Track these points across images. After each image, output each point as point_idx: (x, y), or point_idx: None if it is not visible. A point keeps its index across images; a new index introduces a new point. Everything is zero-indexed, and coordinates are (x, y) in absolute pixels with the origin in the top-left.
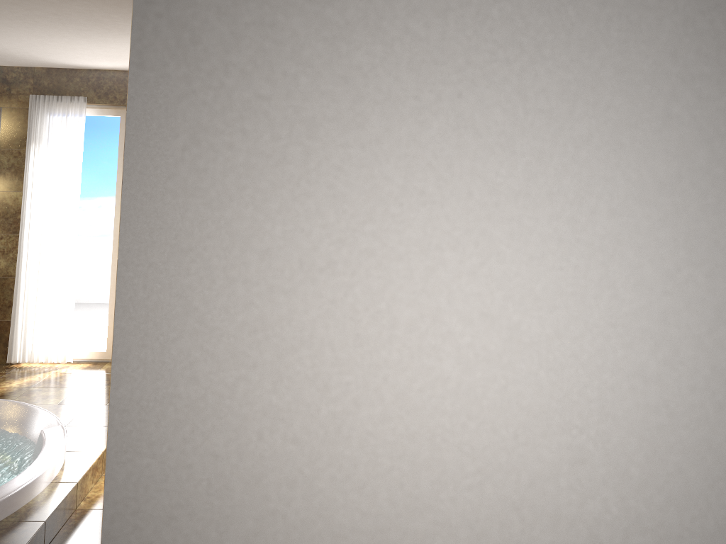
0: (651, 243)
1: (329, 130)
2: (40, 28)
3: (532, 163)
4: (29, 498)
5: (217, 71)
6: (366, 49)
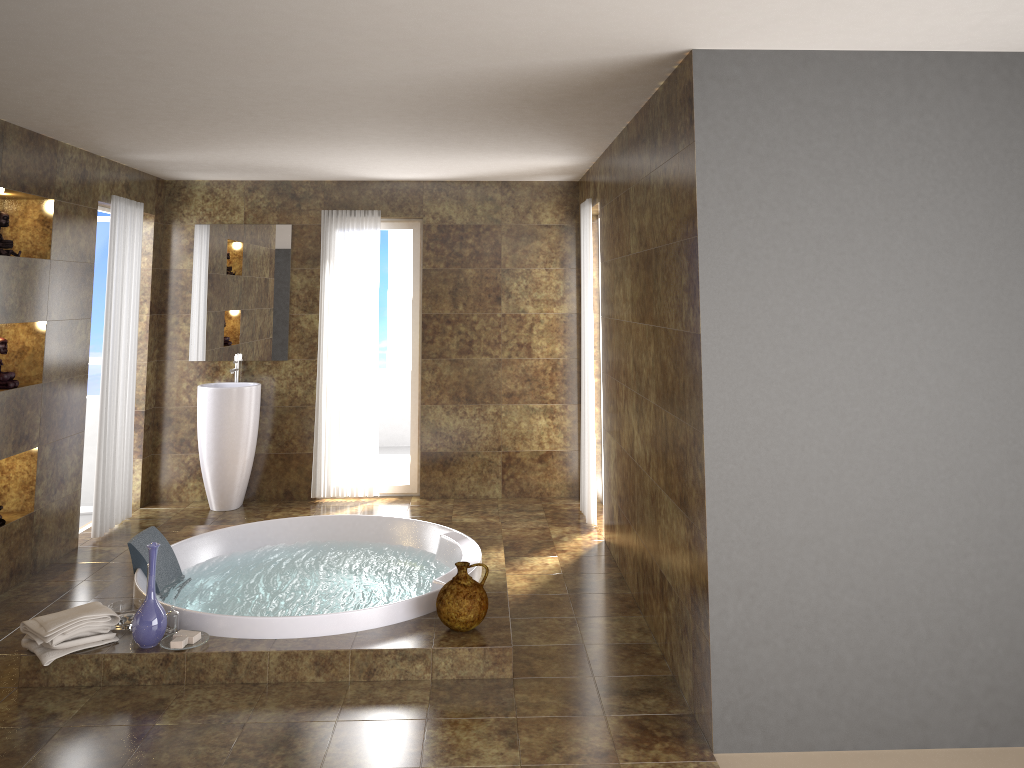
0: None
1: (830, 244)
2: (399, 149)
3: (967, 261)
4: (478, 578)
5: (754, 207)
6: (850, 188)
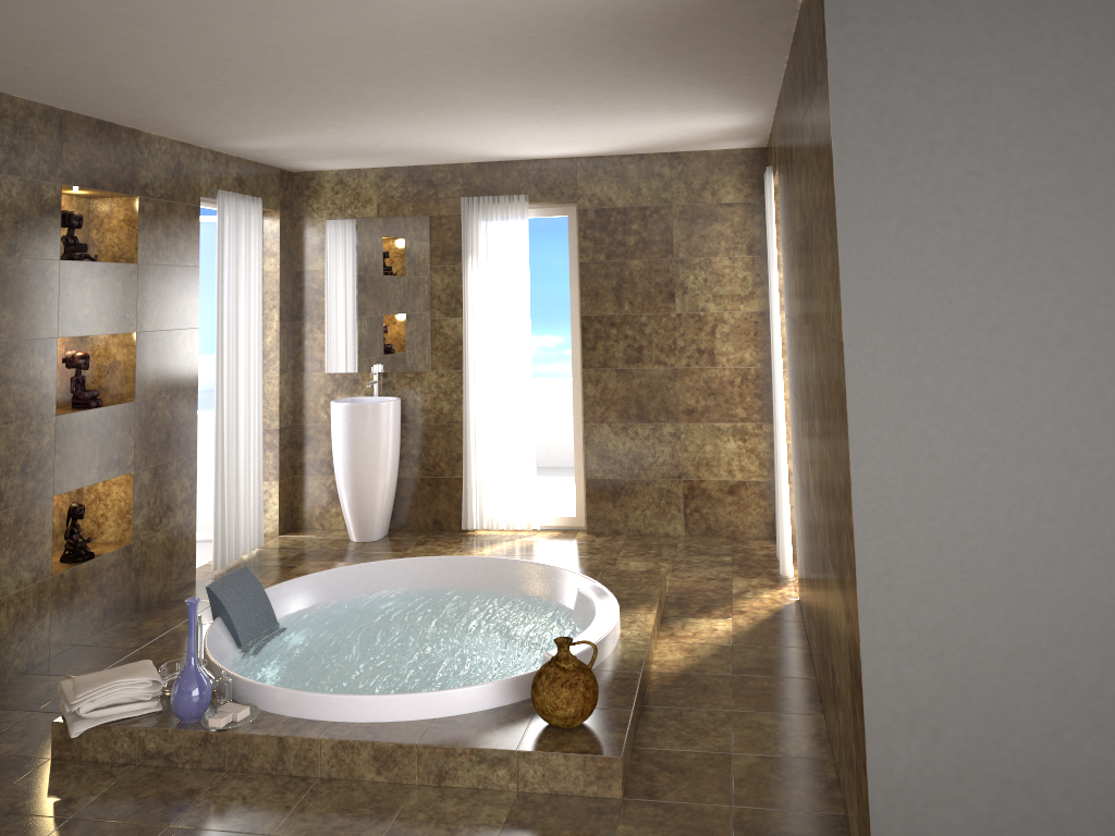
0: None
1: (1048, 201)
2: (518, 117)
3: None
4: (608, 650)
5: (922, 152)
6: (1080, 114)
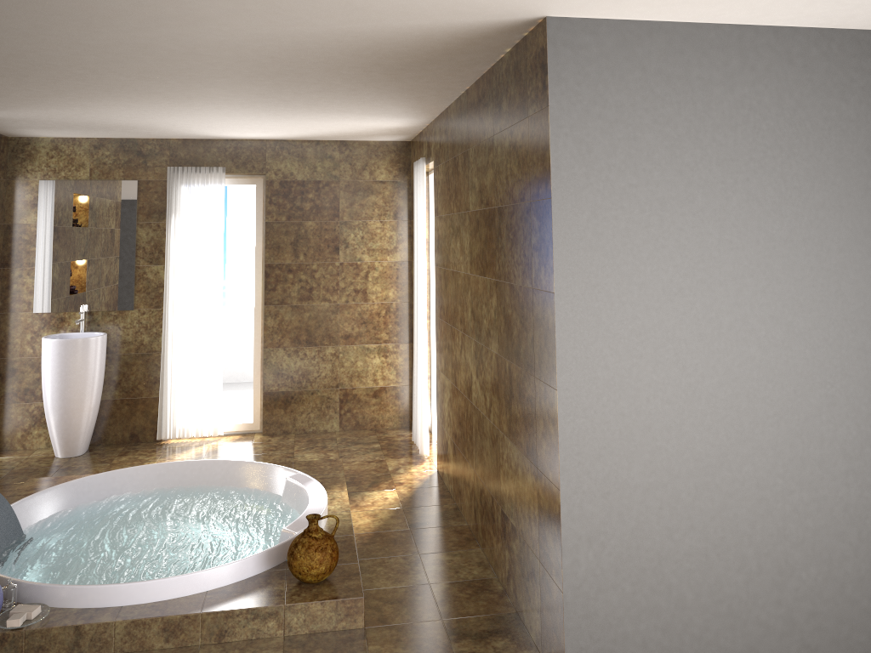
0: (863, 267)
1: (673, 205)
2: (245, 110)
3: (792, 220)
4: (325, 522)
5: (603, 170)
6: (690, 152)
